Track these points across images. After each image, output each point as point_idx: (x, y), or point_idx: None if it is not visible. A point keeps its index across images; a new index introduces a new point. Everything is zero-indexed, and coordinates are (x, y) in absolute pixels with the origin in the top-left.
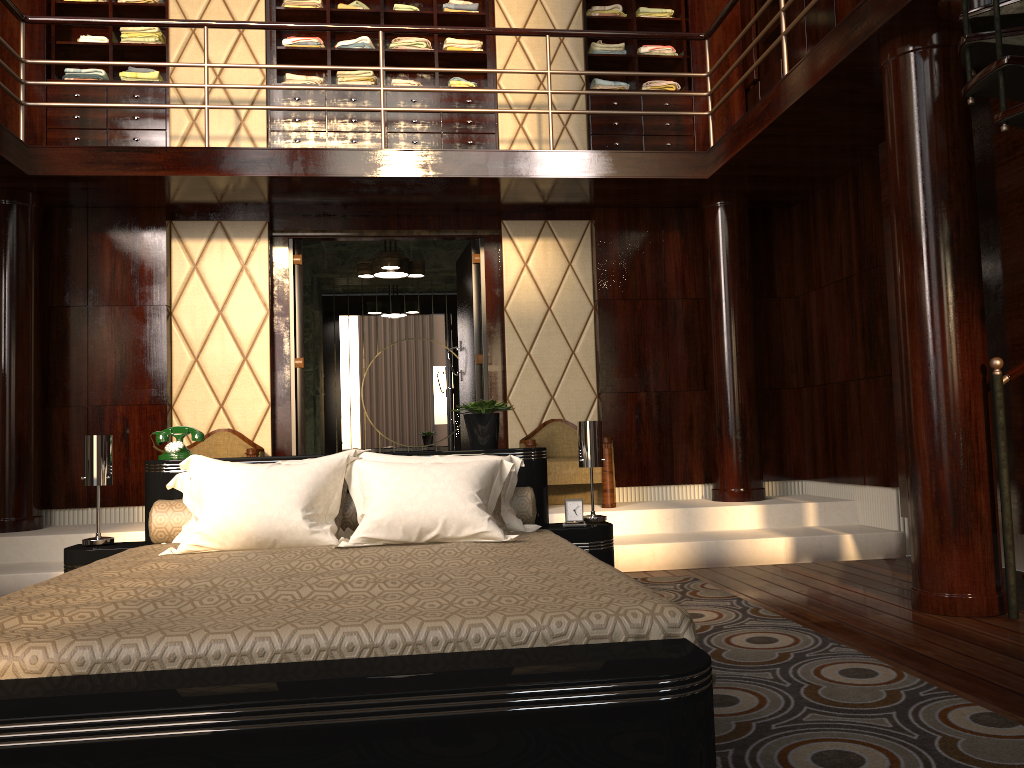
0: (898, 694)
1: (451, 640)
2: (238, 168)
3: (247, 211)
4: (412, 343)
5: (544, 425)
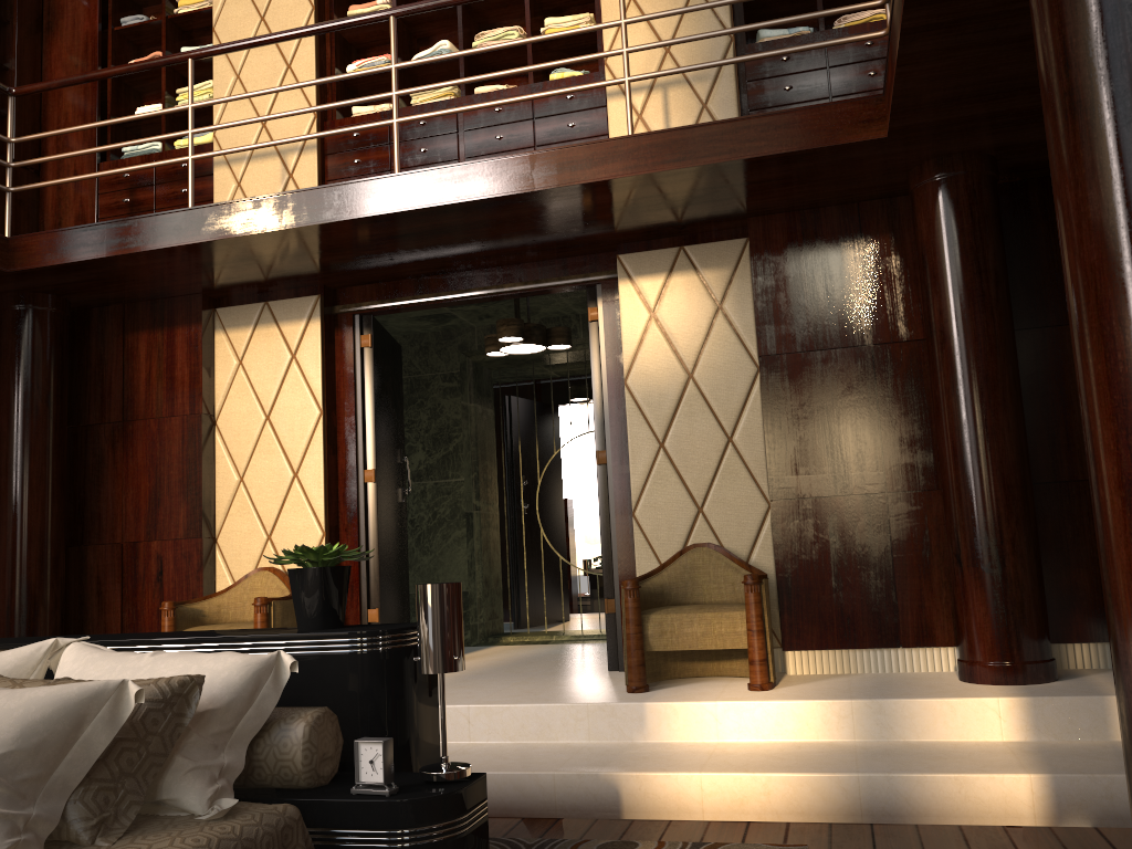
0: None
1: None
2: (220, 229)
3: (296, 286)
4: None
5: (681, 553)
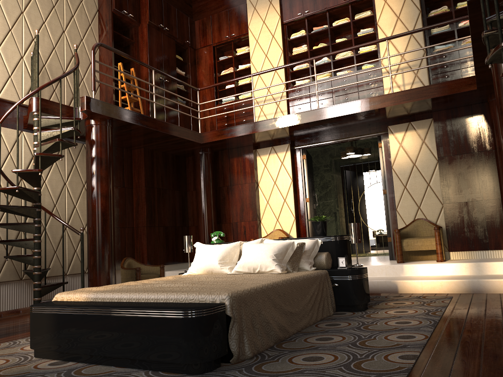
0: (398, 345)
1: (165, 298)
2: (264, 128)
3: (281, 141)
4: (380, 184)
5: (413, 221)
